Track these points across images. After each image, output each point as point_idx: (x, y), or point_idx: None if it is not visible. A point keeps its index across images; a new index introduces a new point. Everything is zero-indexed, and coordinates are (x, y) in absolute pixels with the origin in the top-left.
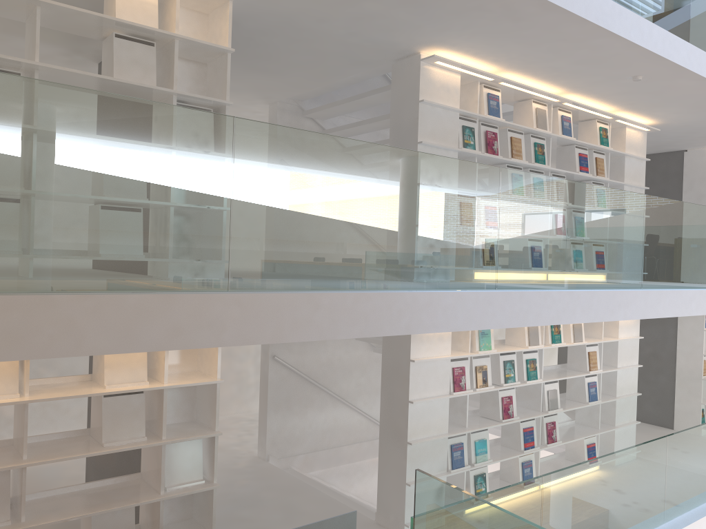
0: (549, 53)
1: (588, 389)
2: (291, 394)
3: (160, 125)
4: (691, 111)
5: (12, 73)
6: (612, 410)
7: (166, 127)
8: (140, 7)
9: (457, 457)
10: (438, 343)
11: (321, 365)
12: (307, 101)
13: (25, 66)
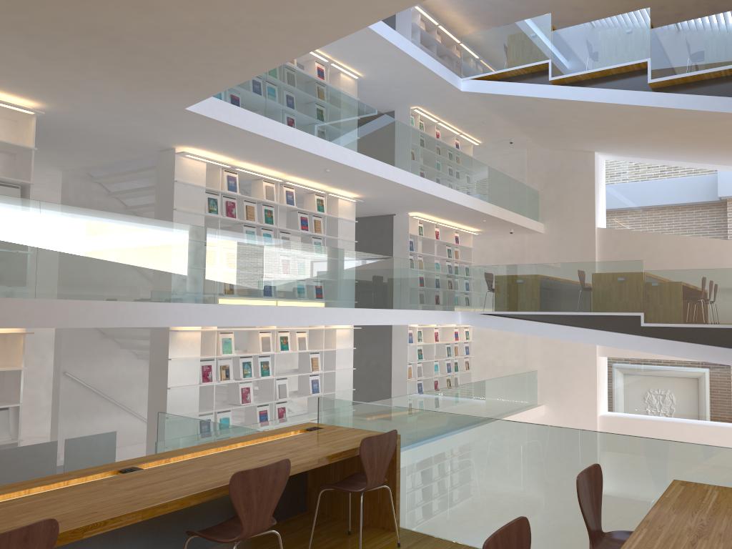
0: (263, 154)
1: (312, 384)
2: (80, 403)
3: None
4: (377, 190)
5: None
6: None
7: None
8: None
9: None
10: (190, 348)
11: (107, 380)
12: (95, 169)
13: None
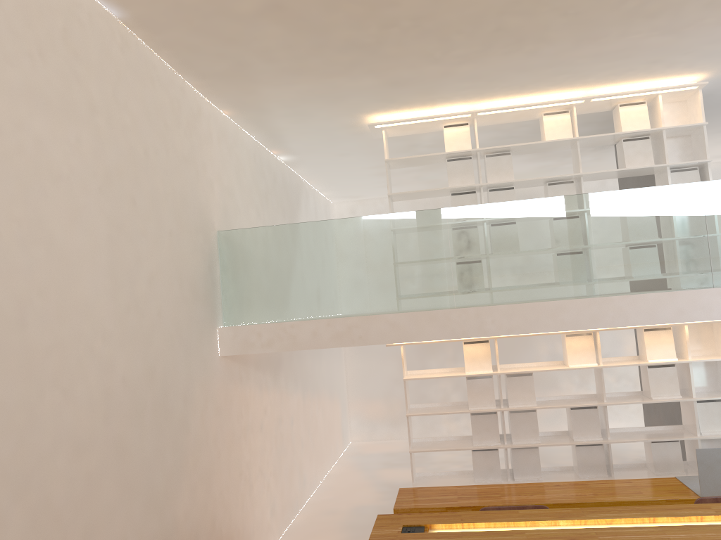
0: None
1: None
2: None
3: (654, 198)
4: None
5: (568, 181)
6: None
7: (658, 199)
8: (636, 117)
9: None
10: None
11: None
12: None
13: (575, 176)
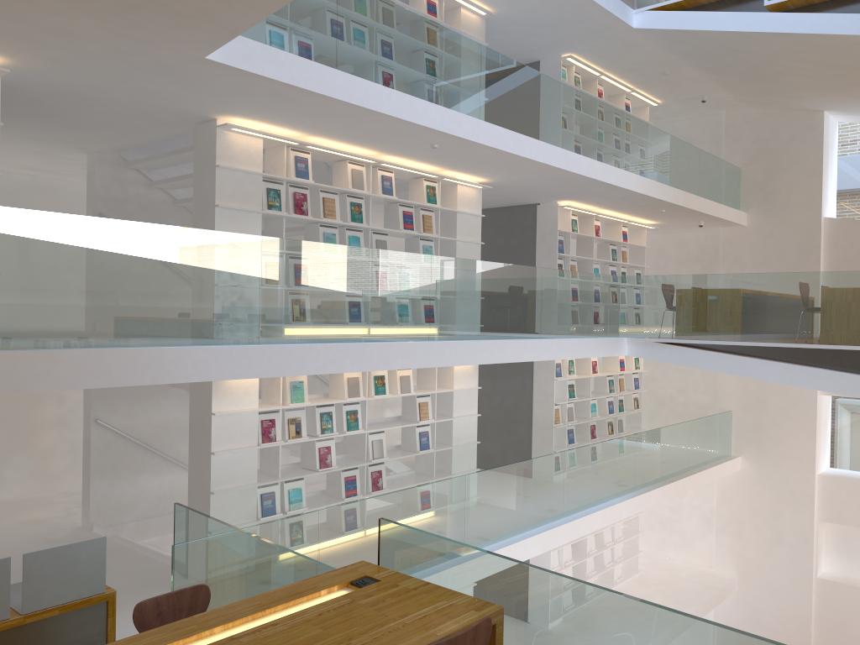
0: (339, 124)
1: (419, 438)
2: (118, 459)
3: None
4: (510, 172)
5: None
6: (449, 459)
7: None
8: None
9: (268, 505)
10: (243, 397)
11: (154, 428)
12: (130, 151)
13: None
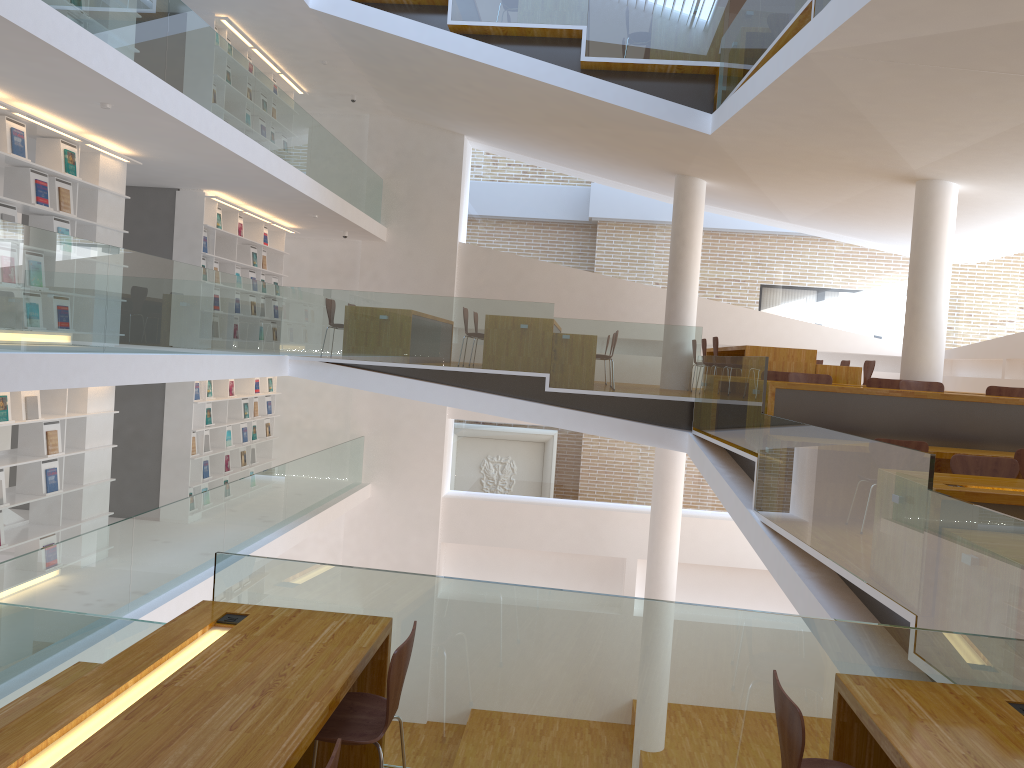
0: None
1: (46, 477)
2: None
3: None
4: (175, 150)
5: None
6: (79, 502)
7: None
8: None
9: None
10: None
11: None
12: None
13: None
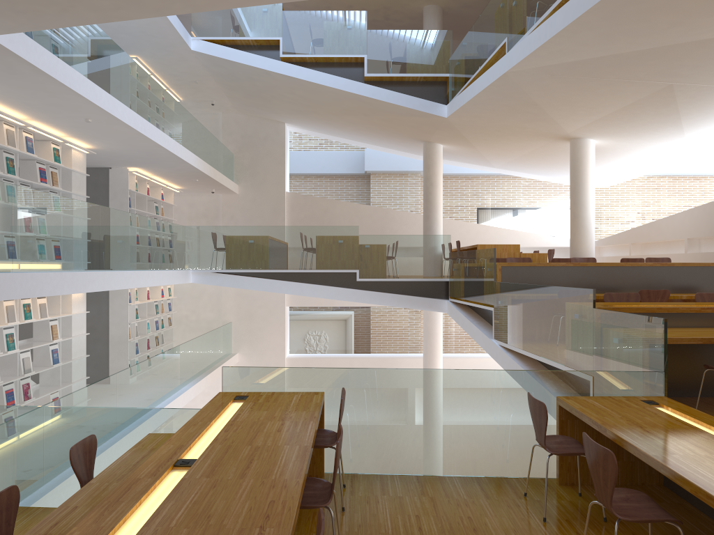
0: (29, 95)
1: (52, 355)
2: None
3: None
4: (120, 144)
5: None
6: (69, 370)
7: None
8: None
9: None
10: None
11: None
12: None
13: None
